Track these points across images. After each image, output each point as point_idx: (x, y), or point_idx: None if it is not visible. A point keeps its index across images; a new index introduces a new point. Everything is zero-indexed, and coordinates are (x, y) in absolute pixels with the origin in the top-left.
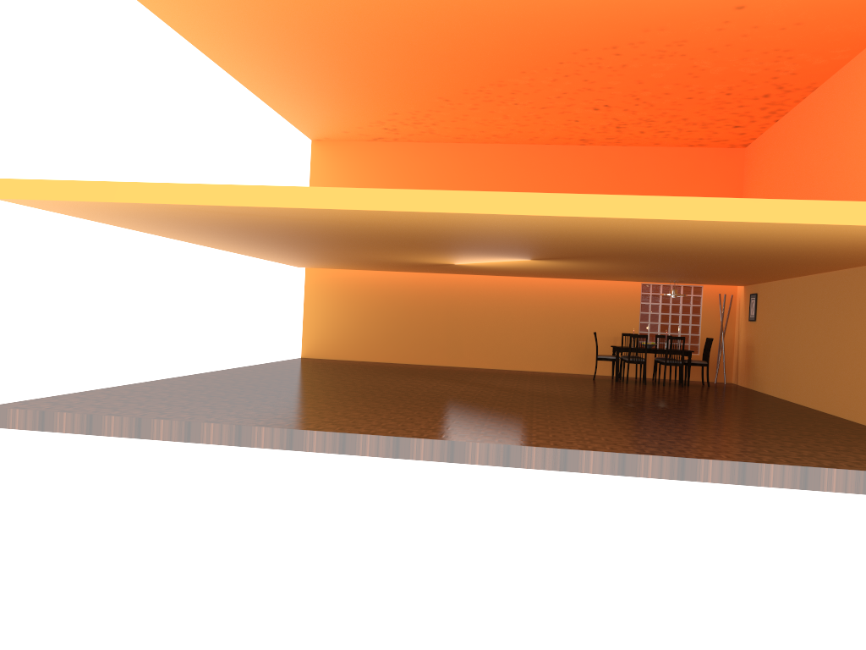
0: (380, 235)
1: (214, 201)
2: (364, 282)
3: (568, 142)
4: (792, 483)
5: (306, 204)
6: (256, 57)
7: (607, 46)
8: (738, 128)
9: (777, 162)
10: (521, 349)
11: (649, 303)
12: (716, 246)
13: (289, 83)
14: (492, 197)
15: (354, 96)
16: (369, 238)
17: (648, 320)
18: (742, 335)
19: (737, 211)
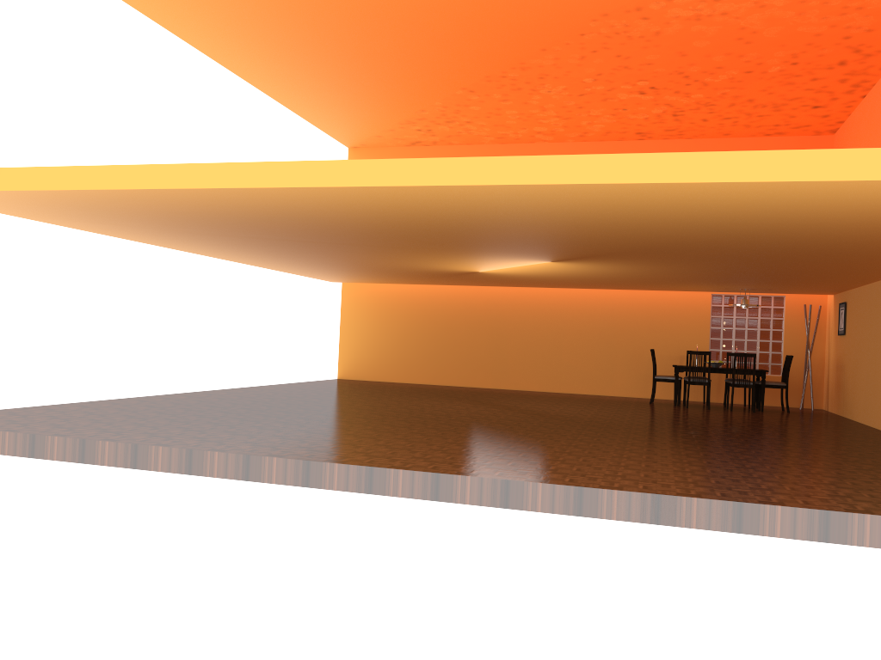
0: (345, 230)
1: (112, 185)
2: (402, 297)
3: (624, 137)
4: (807, 533)
5: (208, 183)
6: (251, 49)
7: (629, 7)
8: (819, 108)
9: (865, 144)
10: (573, 369)
11: (721, 316)
12: (742, 230)
13: (298, 80)
14: (417, 165)
15: (372, 92)
16: (340, 234)
17: (720, 336)
18: (832, 352)
19: (726, 168)
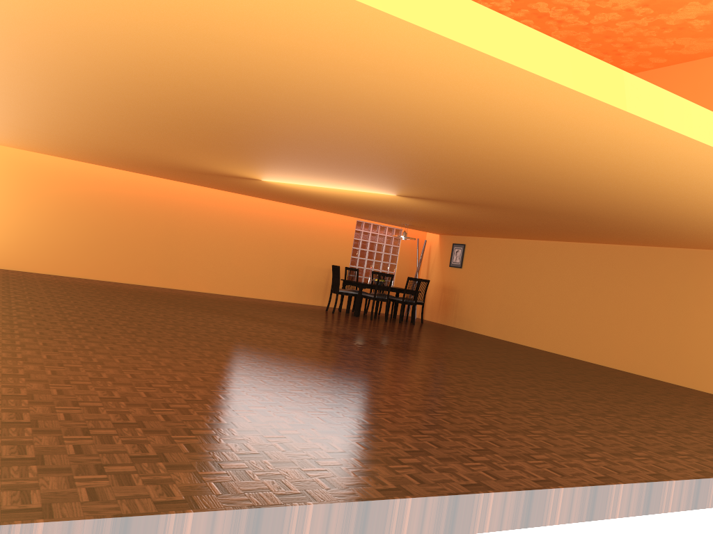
0: (402, 147)
1: (468, 38)
2: (59, 173)
3: None
4: None
5: (600, 93)
6: None
7: None
8: None
9: None
10: (241, 273)
11: (361, 239)
12: (684, 225)
13: None
14: None
15: None
16: (361, 145)
17: (358, 255)
18: (436, 277)
19: None
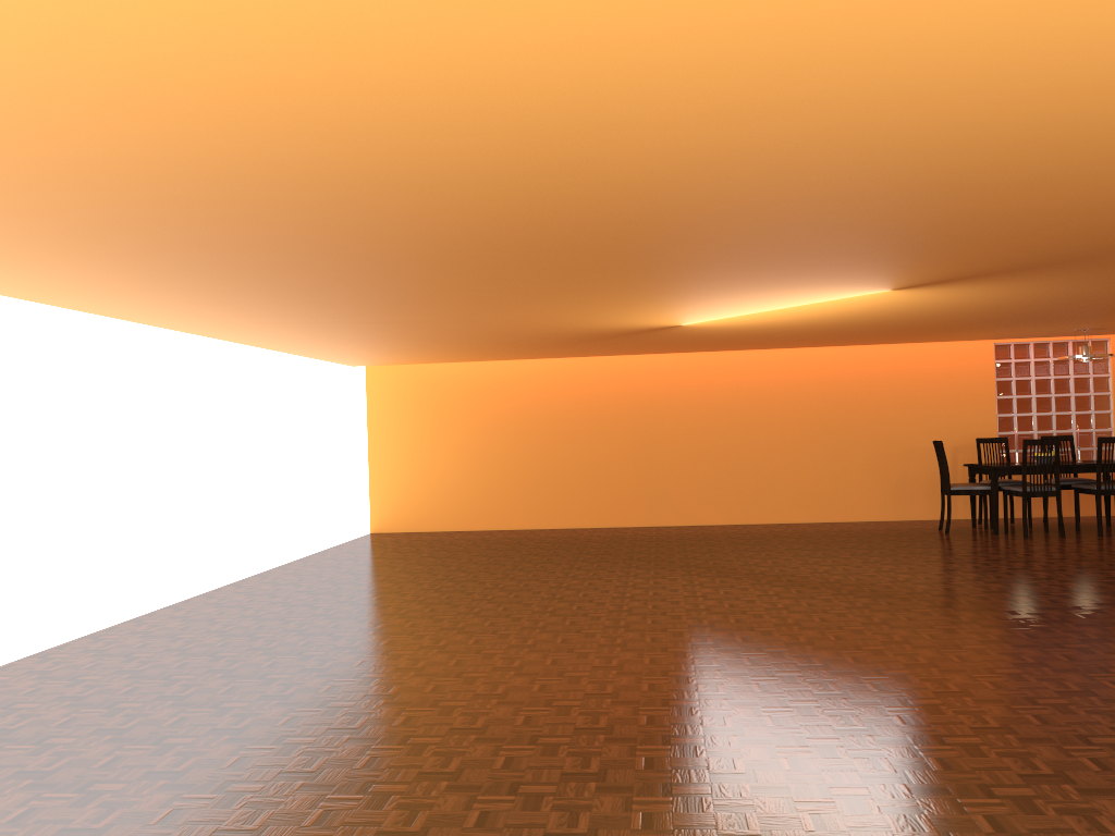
0: (598, 214)
1: None
2: (476, 384)
3: None
4: None
5: None
6: None
7: None
8: None
9: None
10: (780, 483)
11: (1012, 378)
12: None
13: None
14: None
15: None
16: (557, 234)
17: (1012, 410)
18: None
19: None
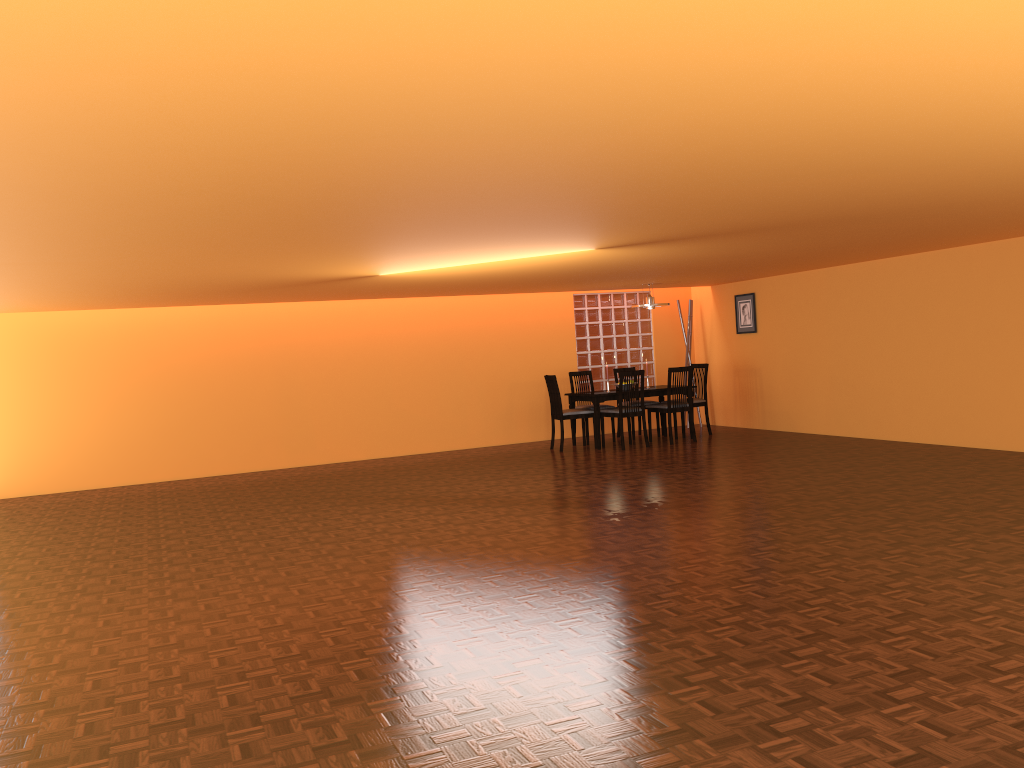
0: (527, 171)
1: None
2: (102, 333)
3: None
4: None
5: None
6: None
7: None
8: None
9: None
10: (411, 418)
11: (587, 323)
12: None
13: None
14: None
15: None
16: (457, 187)
17: (587, 348)
18: (719, 355)
19: None
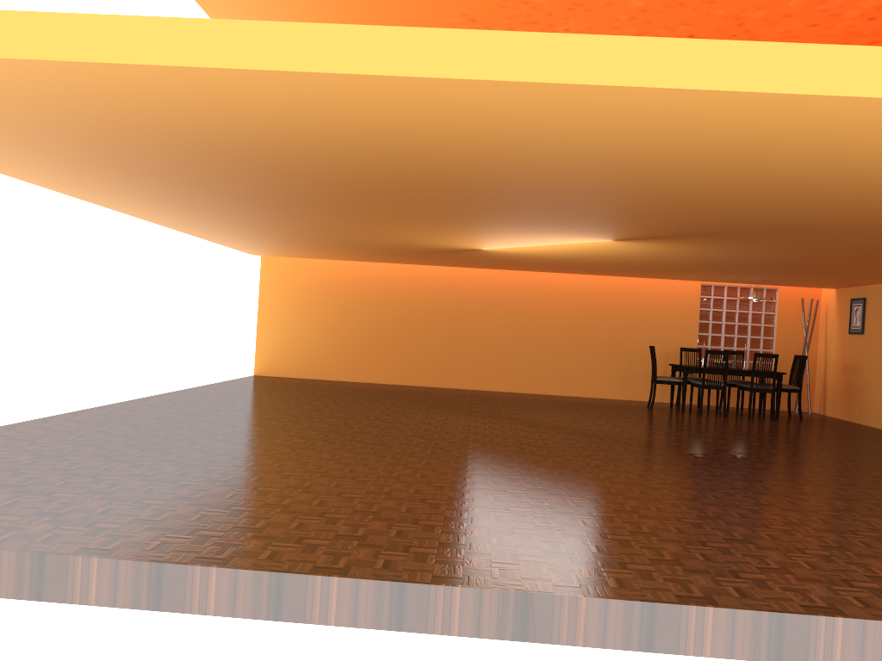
0: (420, 179)
1: (106, 54)
2: (339, 276)
3: None
4: None
5: (320, 63)
6: None
7: None
8: None
9: None
10: (545, 366)
11: (711, 309)
12: None
13: None
14: (750, 54)
15: (341, 9)
16: (396, 187)
17: (708, 331)
18: (835, 352)
19: None
